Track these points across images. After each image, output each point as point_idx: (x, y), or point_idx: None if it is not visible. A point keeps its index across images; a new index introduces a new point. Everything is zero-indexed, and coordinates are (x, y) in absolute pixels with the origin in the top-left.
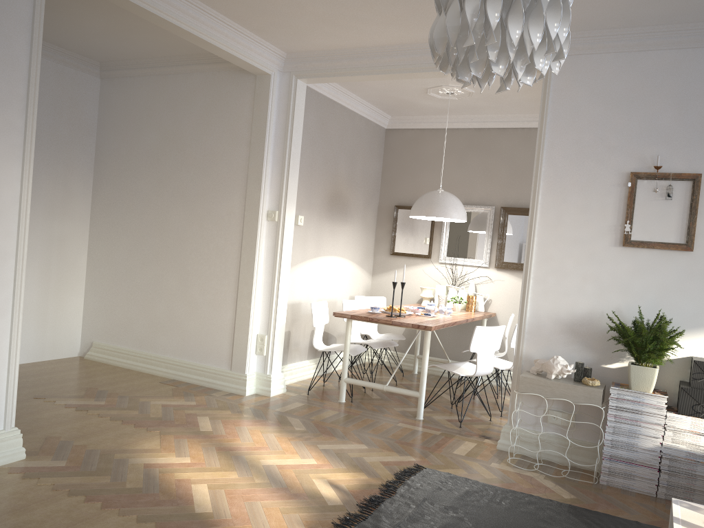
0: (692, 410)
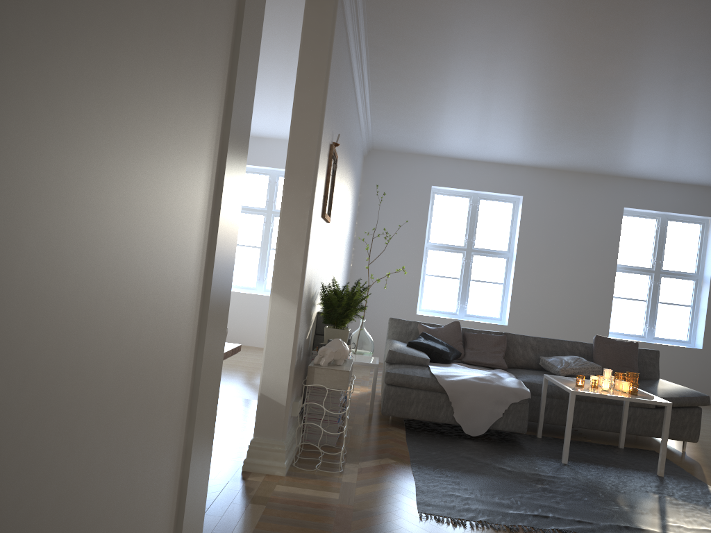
0: None
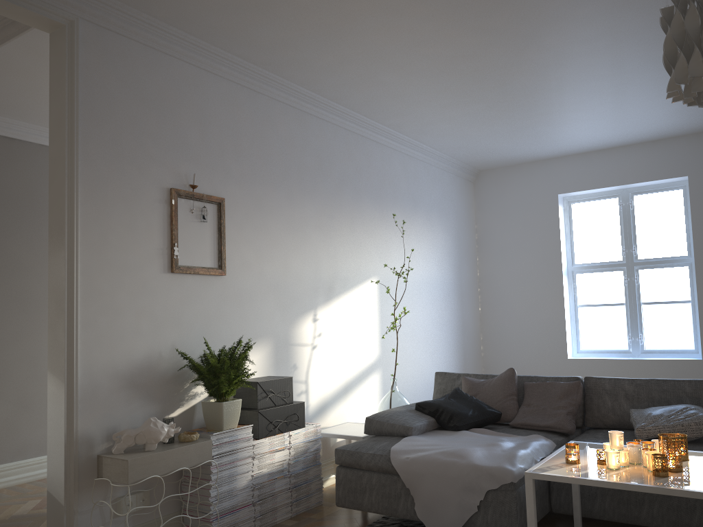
0: (267, 430)
